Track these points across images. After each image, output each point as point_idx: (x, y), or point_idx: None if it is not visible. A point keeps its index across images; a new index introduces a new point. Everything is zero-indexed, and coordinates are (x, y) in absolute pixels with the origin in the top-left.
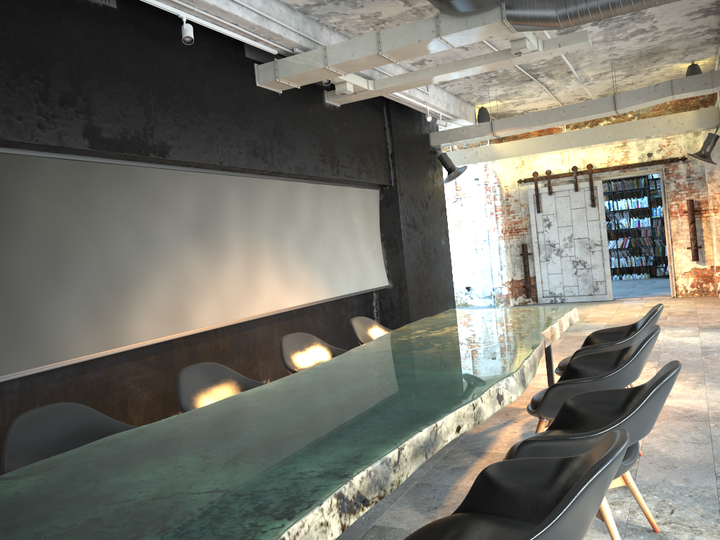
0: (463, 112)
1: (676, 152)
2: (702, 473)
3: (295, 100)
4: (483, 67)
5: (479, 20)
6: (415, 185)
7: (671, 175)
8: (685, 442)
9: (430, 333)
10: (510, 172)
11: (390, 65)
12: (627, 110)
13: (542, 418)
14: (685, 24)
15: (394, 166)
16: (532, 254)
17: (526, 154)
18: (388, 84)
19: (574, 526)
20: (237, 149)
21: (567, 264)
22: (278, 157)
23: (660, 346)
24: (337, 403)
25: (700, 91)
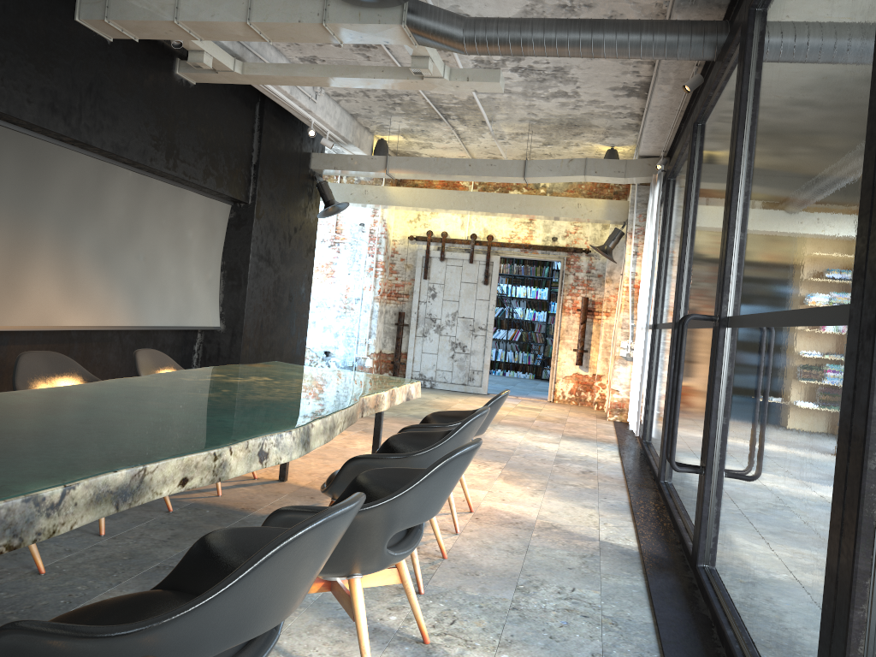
0: (357, 138)
1: (582, 243)
2: (502, 583)
3: (131, 58)
4: (379, 81)
5: (375, 16)
6: (279, 210)
7: (571, 266)
8: (498, 549)
9: (228, 379)
10: (402, 225)
11: (271, 52)
12: (537, 181)
13: (334, 498)
14: (608, 100)
15: (256, 179)
16: (409, 325)
17: (423, 206)
18: (261, 72)
19: (258, 604)
20: (25, 95)
21: (445, 344)
22: (89, 124)
23: (515, 448)
24: (27, 430)
25: (612, 177)
